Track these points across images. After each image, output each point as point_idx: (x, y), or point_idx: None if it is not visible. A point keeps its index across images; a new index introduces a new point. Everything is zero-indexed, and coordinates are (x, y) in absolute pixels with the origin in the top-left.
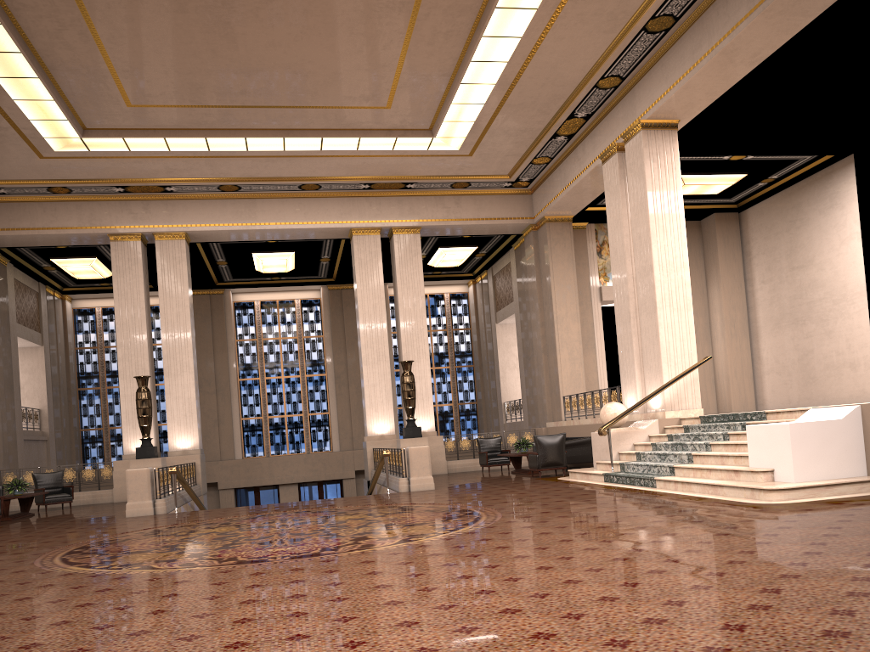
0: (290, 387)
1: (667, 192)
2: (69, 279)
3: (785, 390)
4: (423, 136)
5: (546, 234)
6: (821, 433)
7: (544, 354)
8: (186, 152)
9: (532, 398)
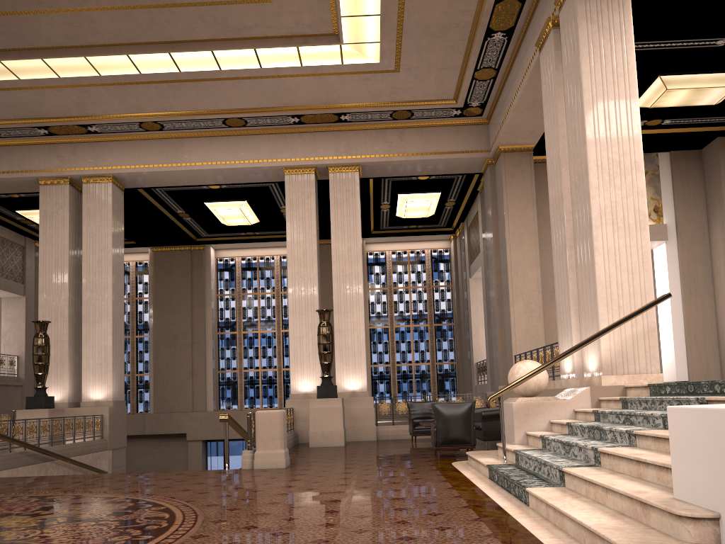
0: (265, 342)
1: (612, 64)
2: None
3: None
4: (328, 42)
5: (501, 167)
6: None
7: (499, 306)
8: (78, 78)
9: (492, 358)
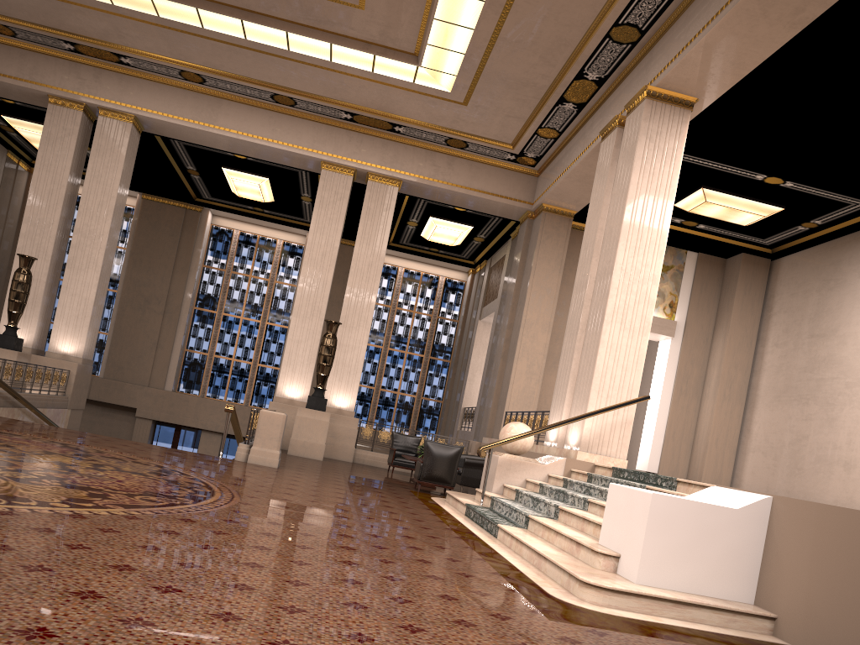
0: (246, 330)
1: (657, 183)
2: (34, 150)
3: (766, 475)
4: (406, 61)
5: (539, 225)
6: (700, 521)
7: (502, 360)
8: (133, 12)
9: (483, 408)
